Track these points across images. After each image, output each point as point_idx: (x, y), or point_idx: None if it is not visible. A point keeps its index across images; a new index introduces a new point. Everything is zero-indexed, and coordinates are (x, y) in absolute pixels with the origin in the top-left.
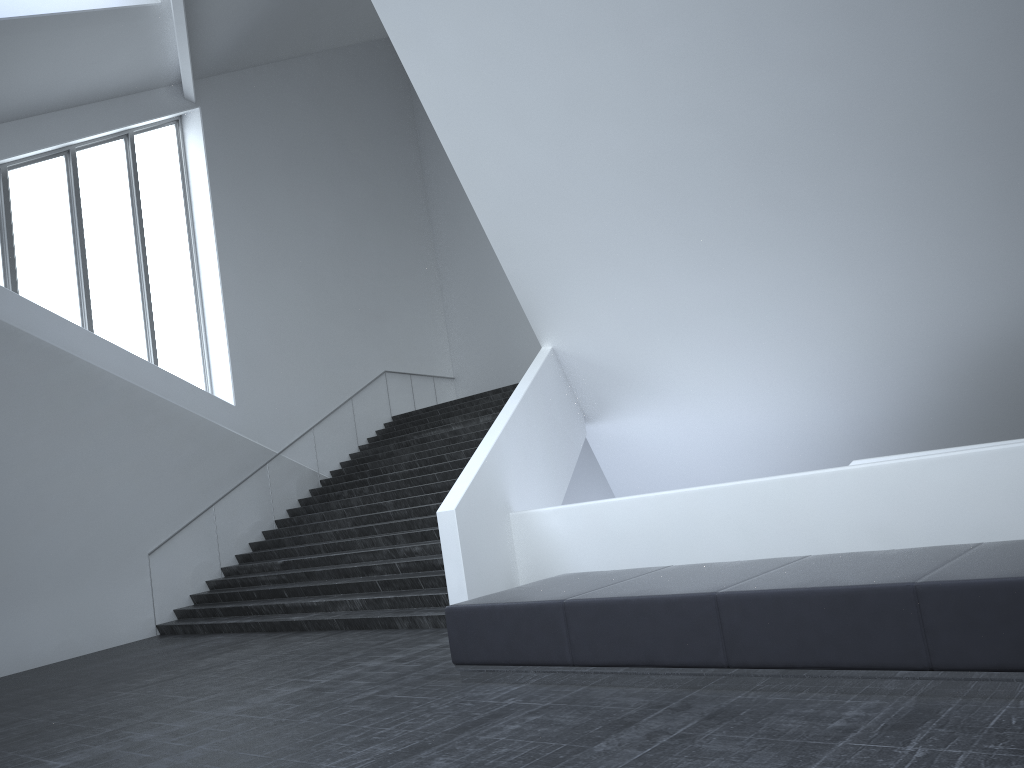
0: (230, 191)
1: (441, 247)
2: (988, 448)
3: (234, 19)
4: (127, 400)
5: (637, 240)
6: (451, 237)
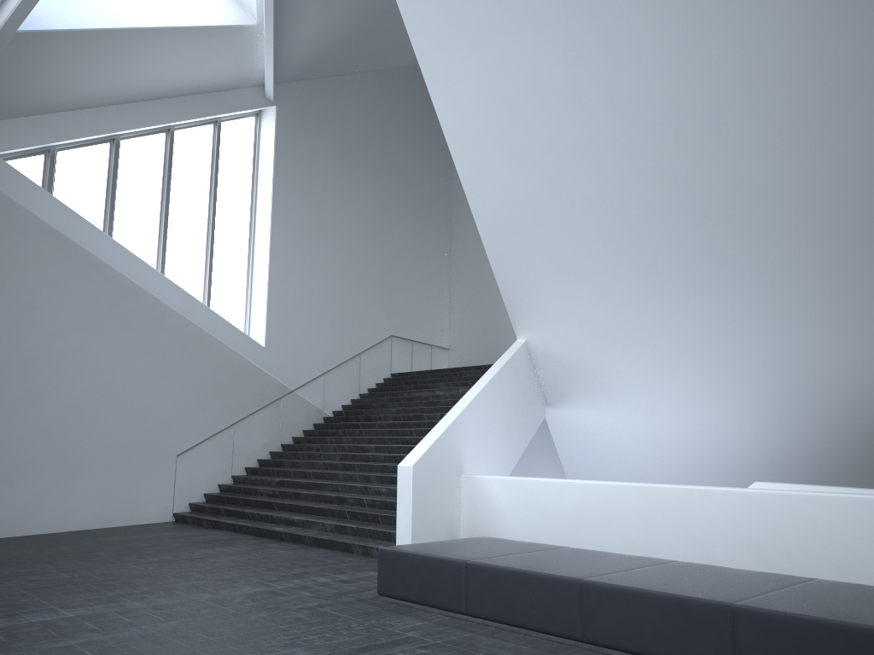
0: (289, 175)
1: (455, 239)
2: (858, 495)
3: (313, 40)
4: (180, 331)
5: (603, 266)
6: (464, 232)
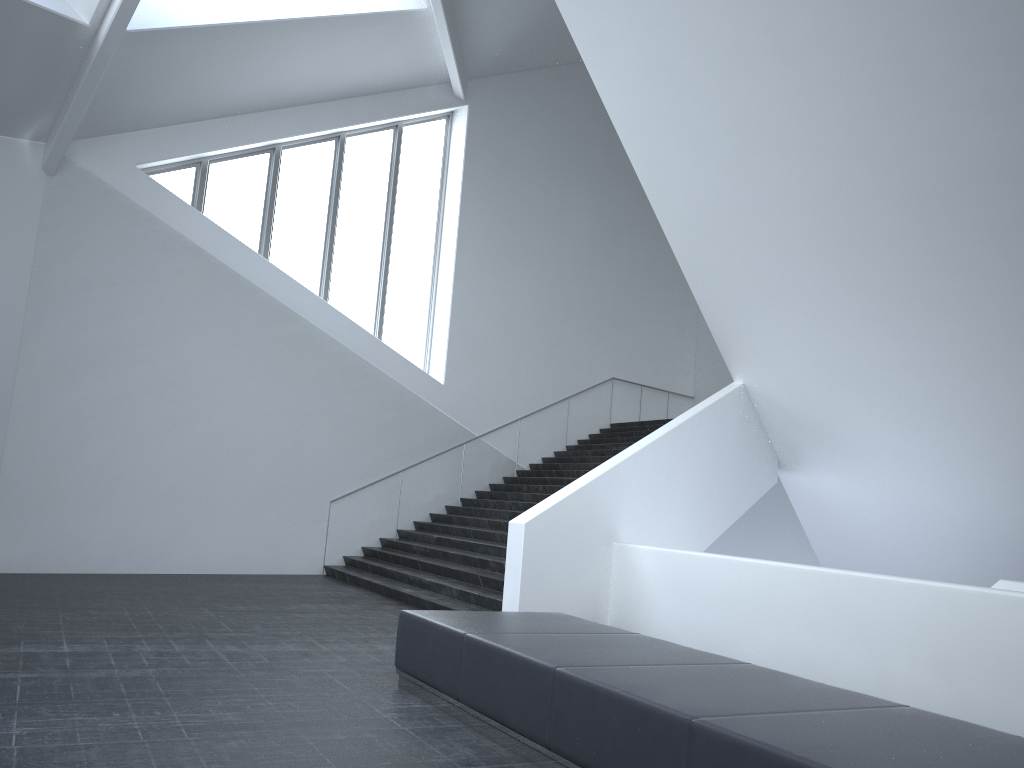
0: (482, 185)
1: None
2: None
3: (507, 24)
4: (340, 362)
5: (814, 283)
6: None
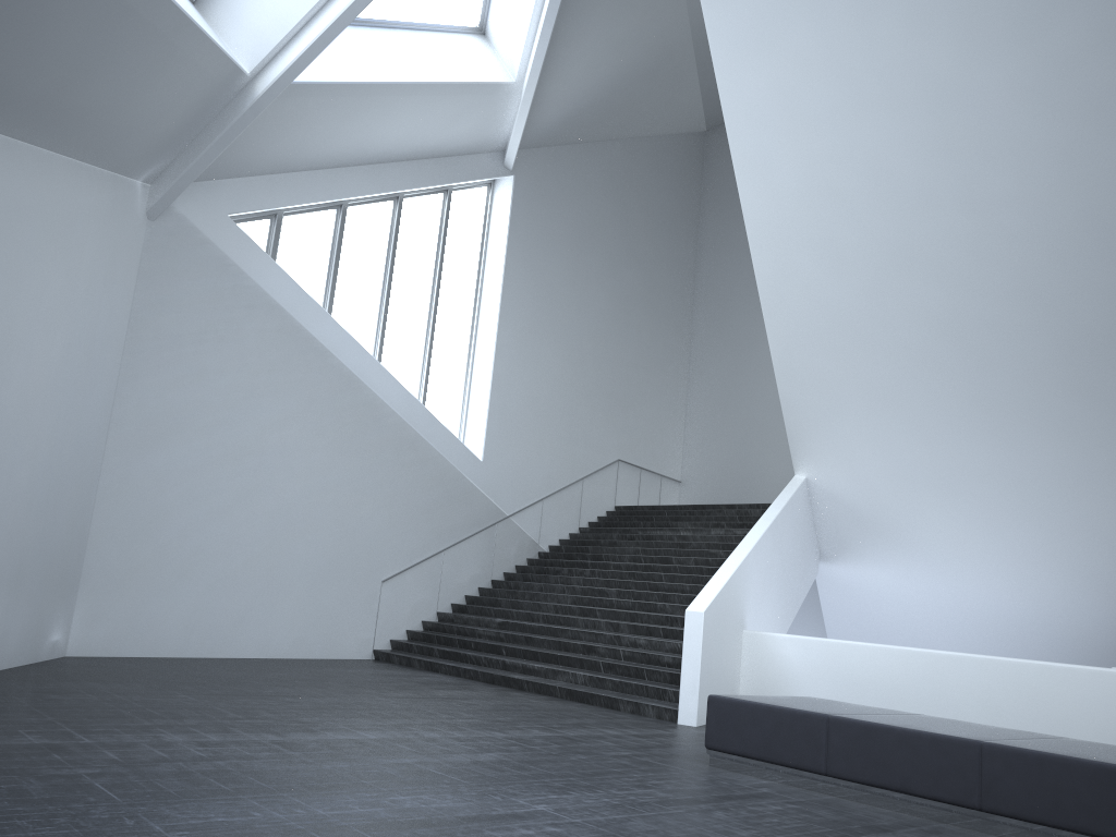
0: (522, 258)
1: (697, 348)
2: None
3: (567, 102)
4: (396, 434)
5: (927, 395)
6: (710, 340)
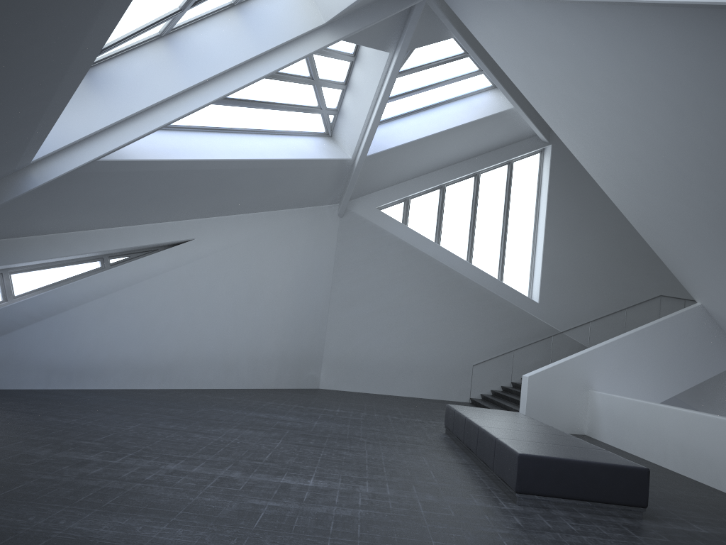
0: (561, 188)
1: None
2: (719, 417)
3: None
4: (476, 293)
5: (697, 254)
6: None
